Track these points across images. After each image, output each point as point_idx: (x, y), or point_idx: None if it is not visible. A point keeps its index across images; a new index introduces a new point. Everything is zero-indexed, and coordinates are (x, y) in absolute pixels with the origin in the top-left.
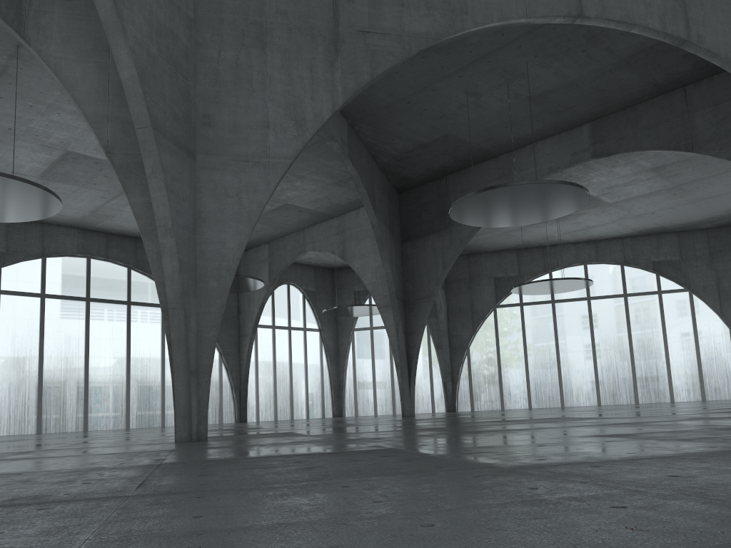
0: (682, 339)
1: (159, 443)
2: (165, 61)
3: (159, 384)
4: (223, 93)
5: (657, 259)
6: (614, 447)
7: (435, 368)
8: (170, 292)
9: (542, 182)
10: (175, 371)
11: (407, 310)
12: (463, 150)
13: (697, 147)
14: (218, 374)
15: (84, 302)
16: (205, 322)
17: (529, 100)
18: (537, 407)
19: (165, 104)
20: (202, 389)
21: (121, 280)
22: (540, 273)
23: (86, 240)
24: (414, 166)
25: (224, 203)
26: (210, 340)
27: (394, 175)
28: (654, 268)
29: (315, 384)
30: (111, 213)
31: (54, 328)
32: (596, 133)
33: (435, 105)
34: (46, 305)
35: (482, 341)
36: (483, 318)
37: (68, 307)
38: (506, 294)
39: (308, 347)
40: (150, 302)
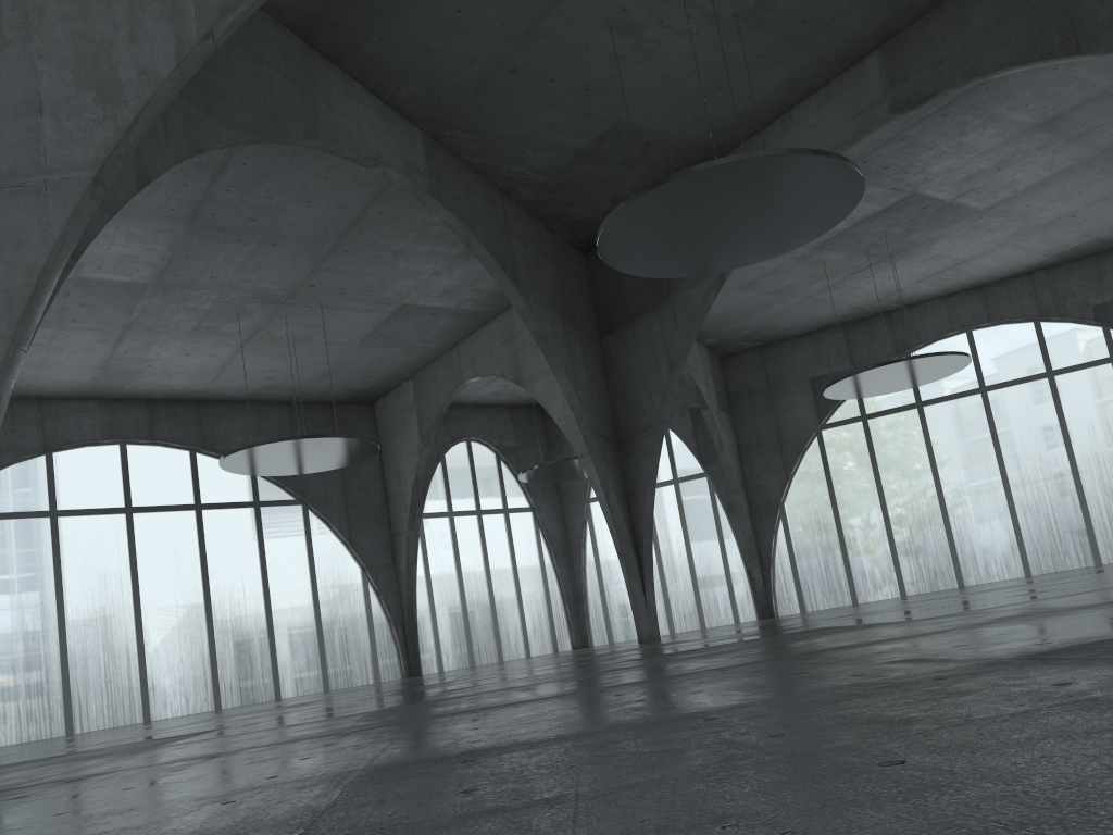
0: None
1: None
2: None
3: (264, 631)
4: None
5: (1101, 300)
6: None
7: (731, 547)
8: None
9: (744, 157)
10: None
11: (624, 455)
12: (661, 150)
13: (1086, 42)
14: (363, 602)
15: (124, 516)
16: None
17: (737, 22)
18: (916, 592)
19: None
20: None
21: (181, 471)
22: (890, 359)
23: (115, 415)
24: (587, 198)
25: None
26: None
27: (560, 222)
28: (1098, 317)
29: (536, 598)
30: (132, 366)
31: (78, 563)
32: (893, 64)
33: (565, 68)
34: (61, 528)
35: (805, 490)
36: (801, 451)
37: (97, 527)
38: (835, 404)
39: (516, 540)
40: (235, 500)
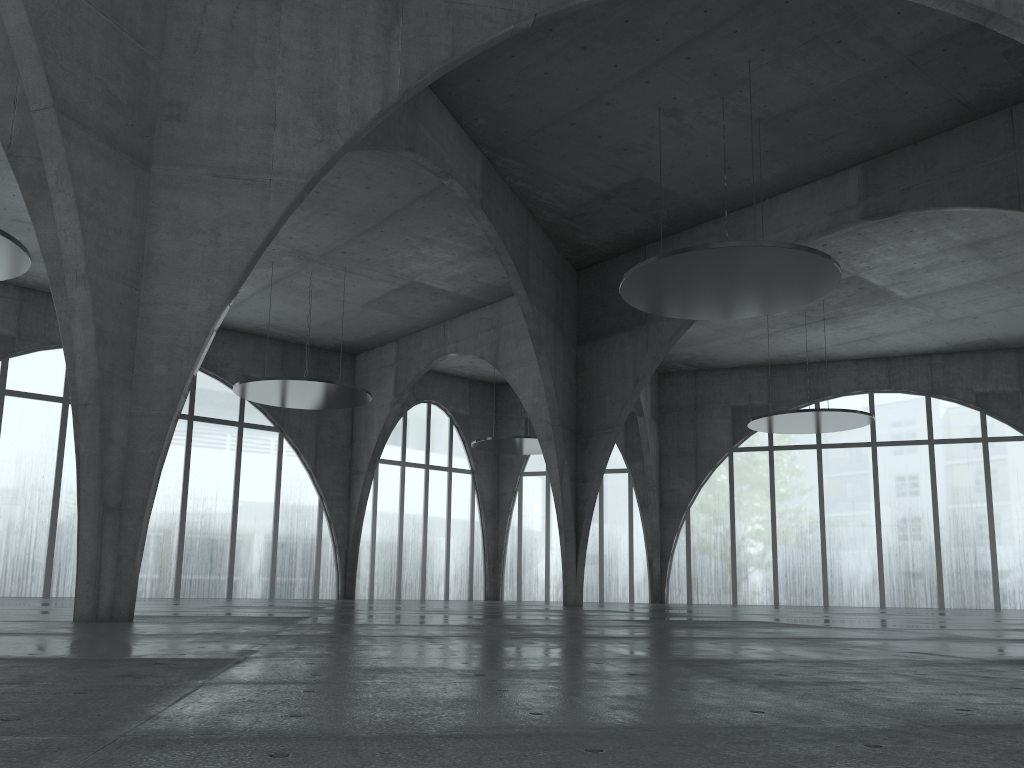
0: (1017, 513)
1: (47, 621)
2: (96, 9)
3: (228, 536)
4: (205, 69)
5: (983, 389)
6: (585, 691)
7: (638, 537)
8: (82, 377)
9: (759, 244)
10: (83, 506)
11: (580, 446)
12: (667, 204)
13: None
14: (315, 527)
15: None
16: (142, 431)
17: (759, 125)
18: (788, 603)
19: (89, 76)
20: (126, 538)
21: None
22: (802, 403)
23: None
24: (594, 229)
25: (191, 241)
26: (148, 459)
27: (566, 242)
28: (978, 403)
29: (461, 550)
30: None
31: None
32: (870, 180)
33: (613, 130)
34: (70, 415)
35: (710, 500)
36: (712, 466)
37: None
38: (748, 432)
39: (454, 496)
40: (223, 418)
